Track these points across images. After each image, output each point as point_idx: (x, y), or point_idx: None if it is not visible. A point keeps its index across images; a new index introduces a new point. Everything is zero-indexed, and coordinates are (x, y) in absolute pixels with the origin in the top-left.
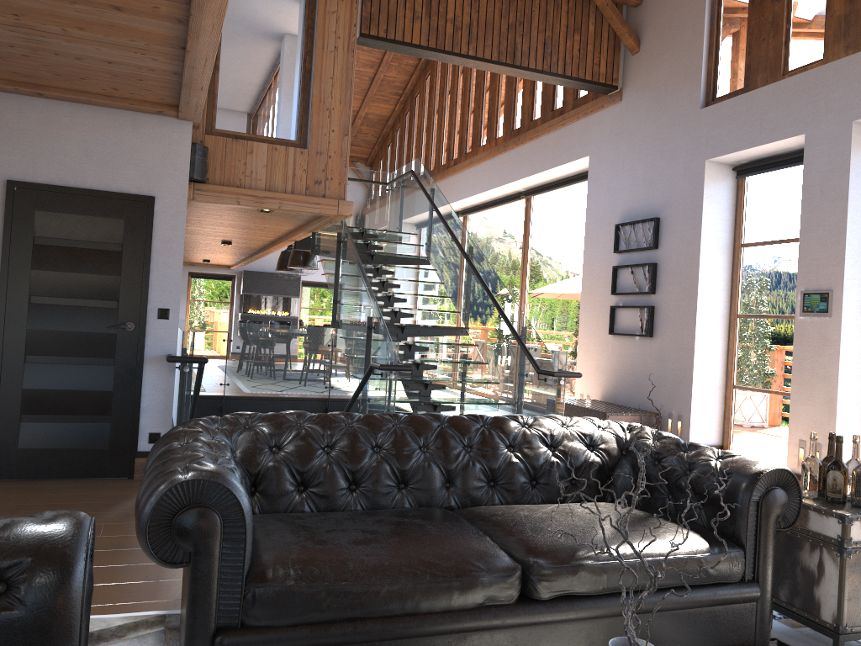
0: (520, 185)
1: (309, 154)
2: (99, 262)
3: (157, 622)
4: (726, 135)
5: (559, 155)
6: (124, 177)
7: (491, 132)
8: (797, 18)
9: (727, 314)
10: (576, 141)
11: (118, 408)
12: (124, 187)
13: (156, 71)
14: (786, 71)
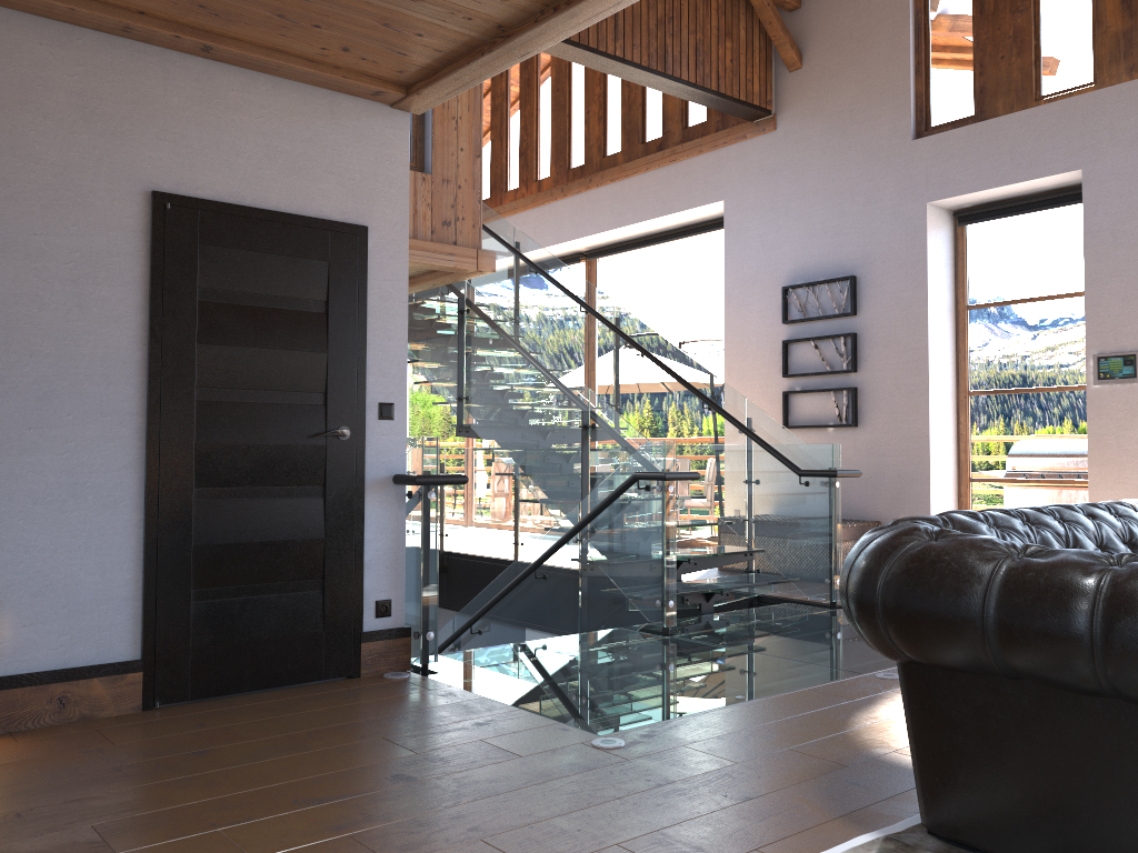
0: (587, 242)
1: (433, 181)
2: (296, 330)
3: (907, 848)
4: (958, 172)
5: (668, 200)
6: (323, 194)
7: (528, 172)
8: (1049, 34)
9: (954, 391)
10: (698, 182)
11: (334, 565)
12: (323, 211)
13: (474, 20)
14: (1039, 96)
